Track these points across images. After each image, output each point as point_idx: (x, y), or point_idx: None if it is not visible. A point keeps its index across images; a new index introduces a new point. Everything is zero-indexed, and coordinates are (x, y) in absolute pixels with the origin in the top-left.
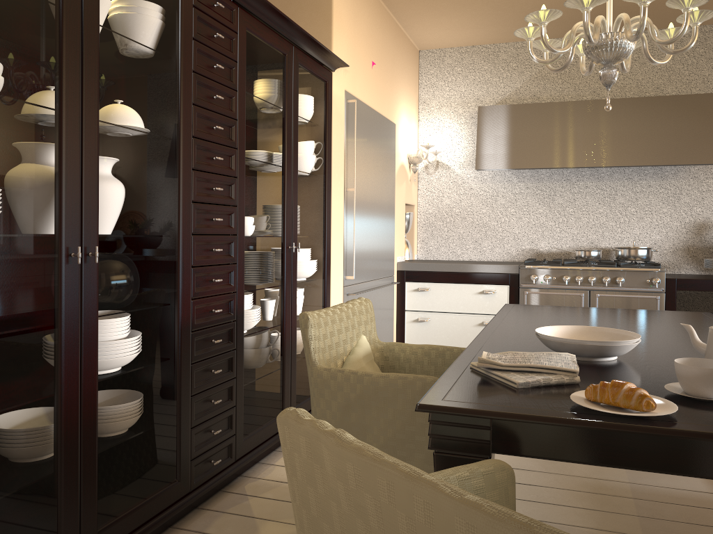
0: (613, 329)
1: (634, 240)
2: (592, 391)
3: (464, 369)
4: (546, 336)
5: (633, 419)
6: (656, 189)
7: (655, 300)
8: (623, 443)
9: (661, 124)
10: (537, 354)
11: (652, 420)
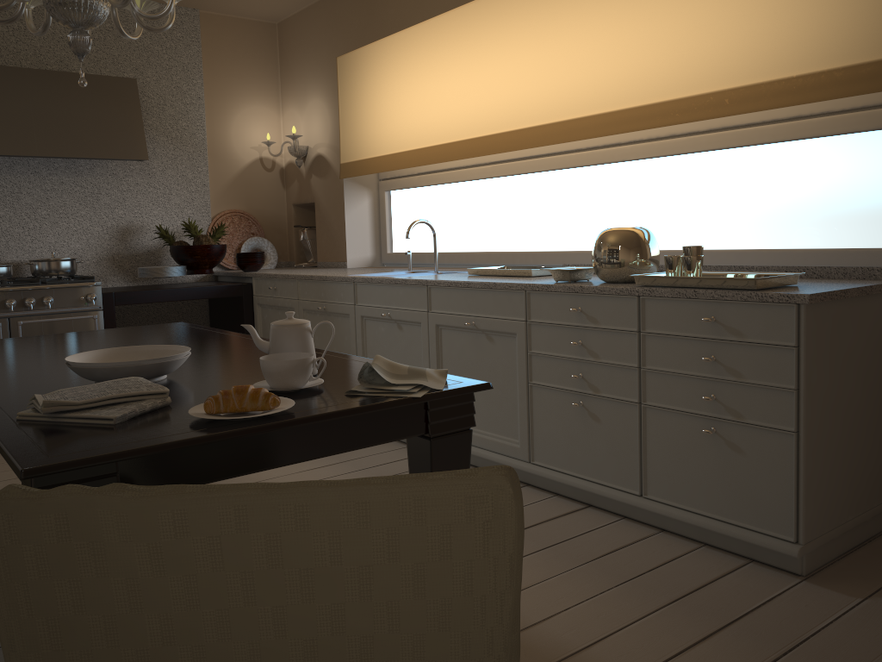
0: (148, 346)
1: (50, 250)
2: (214, 403)
3: (13, 423)
4: (91, 364)
5: (266, 419)
6: (71, 187)
7: (93, 319)
8: (257, 446)
9: (75, 108)
10: (103, 385)
11: (281, 415)
